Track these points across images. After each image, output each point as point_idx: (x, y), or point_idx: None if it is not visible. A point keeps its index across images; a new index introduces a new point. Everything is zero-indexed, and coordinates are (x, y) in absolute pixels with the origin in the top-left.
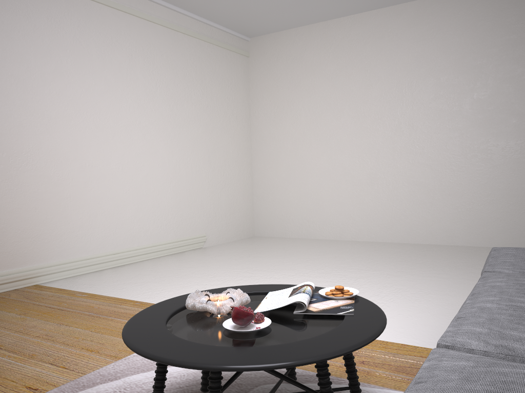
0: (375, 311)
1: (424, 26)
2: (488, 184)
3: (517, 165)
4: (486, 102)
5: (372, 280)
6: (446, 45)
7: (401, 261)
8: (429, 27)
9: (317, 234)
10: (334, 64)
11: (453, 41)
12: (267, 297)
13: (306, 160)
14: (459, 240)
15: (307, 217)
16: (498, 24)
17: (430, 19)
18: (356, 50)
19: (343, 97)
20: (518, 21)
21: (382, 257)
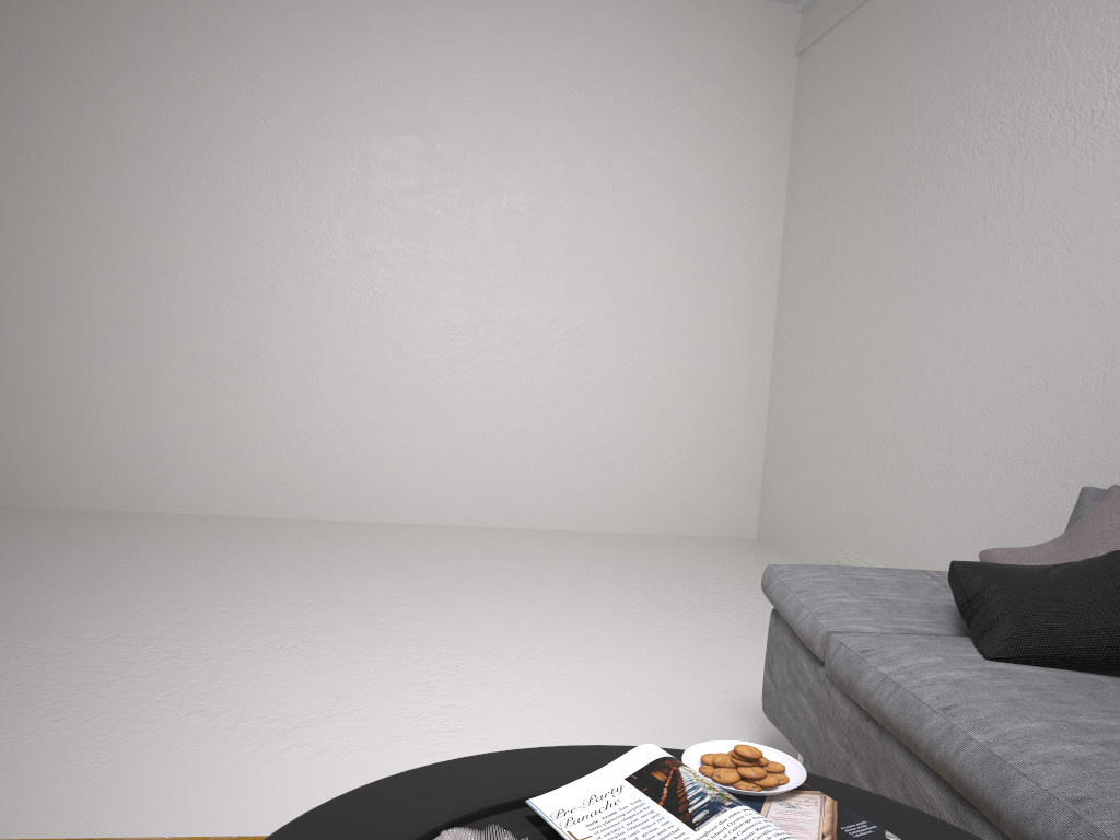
0: (936, 826)
1: (411, 16)
2: (516, 396)
3: (573, 361)
4: (527, 219)
5: (355, 635)
6: (456, 74)
7: (369, 573)
8: (423, 22)
9: (70, 496)
10: (163, 37)
11: (473, 69)
12: (572, 832)
13: (49, 285)
14: (448, 514)
15: (40, 448)
16: (562, 62)
17: (426, 2)
18: (230, 18)
19: (183, 134)
20: (599, 68)
21: (310, 562)
